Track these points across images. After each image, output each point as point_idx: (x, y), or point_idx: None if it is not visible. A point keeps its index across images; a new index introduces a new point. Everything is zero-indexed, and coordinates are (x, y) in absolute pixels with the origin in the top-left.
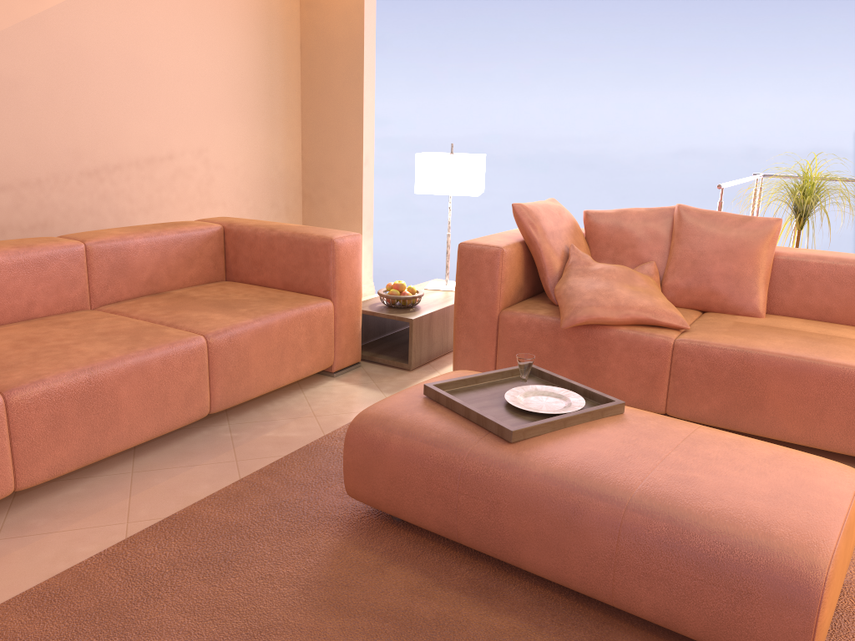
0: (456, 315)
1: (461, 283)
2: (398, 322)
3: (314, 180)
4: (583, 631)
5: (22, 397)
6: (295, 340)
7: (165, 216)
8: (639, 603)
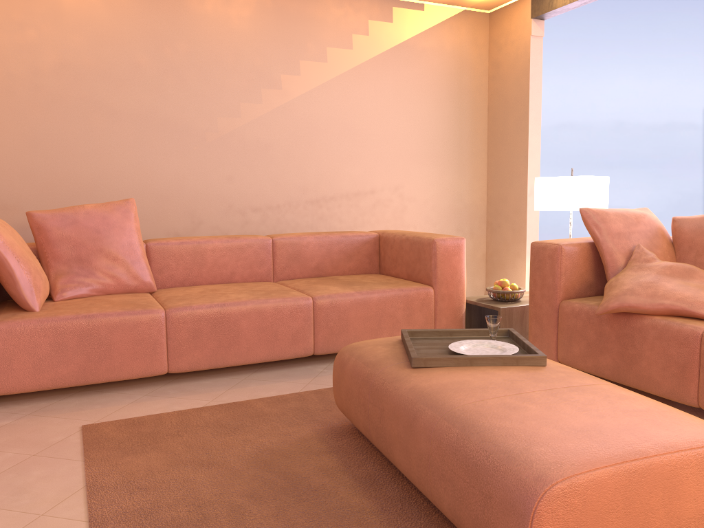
0: (528, 304)
1: (531, 276)
2: None
3: (494, 210)
4: (411, 524)
5: (176, 314)
6: (393, 312)
7: None
8: (443, 504)
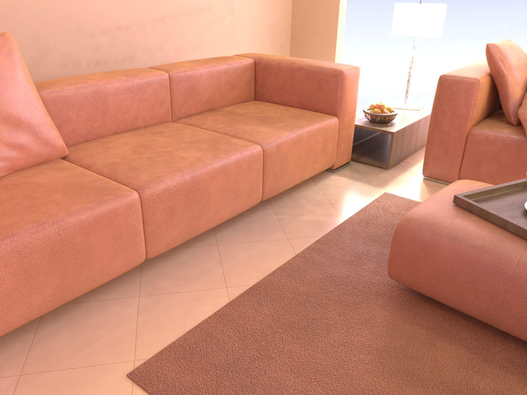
0: (431, 130)
1: (439, 106)
2: (369, 131)
3: (300, 25)
4: None
5: (151, 194)
6: (315, 147)
7: (205, 52)
8: None
